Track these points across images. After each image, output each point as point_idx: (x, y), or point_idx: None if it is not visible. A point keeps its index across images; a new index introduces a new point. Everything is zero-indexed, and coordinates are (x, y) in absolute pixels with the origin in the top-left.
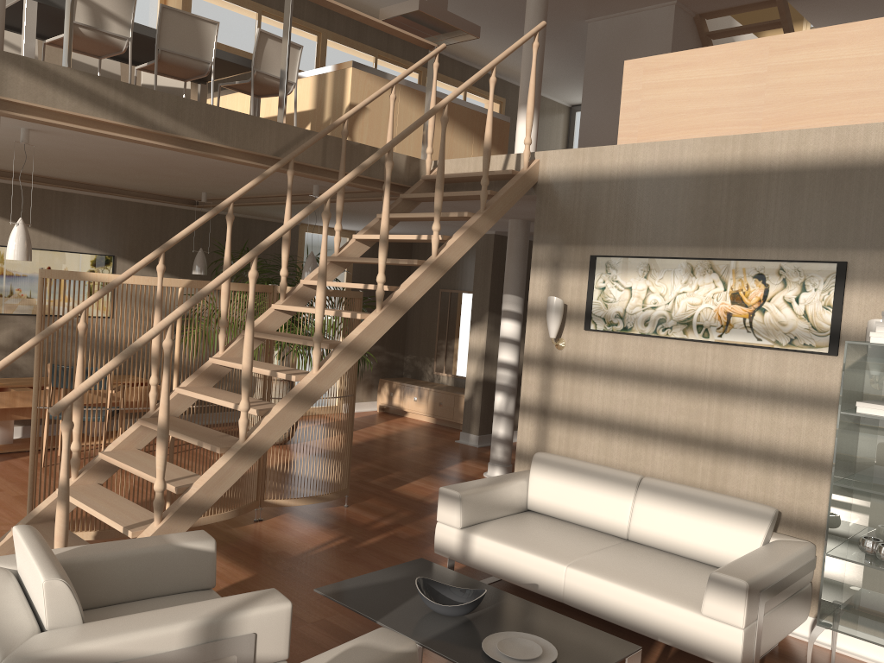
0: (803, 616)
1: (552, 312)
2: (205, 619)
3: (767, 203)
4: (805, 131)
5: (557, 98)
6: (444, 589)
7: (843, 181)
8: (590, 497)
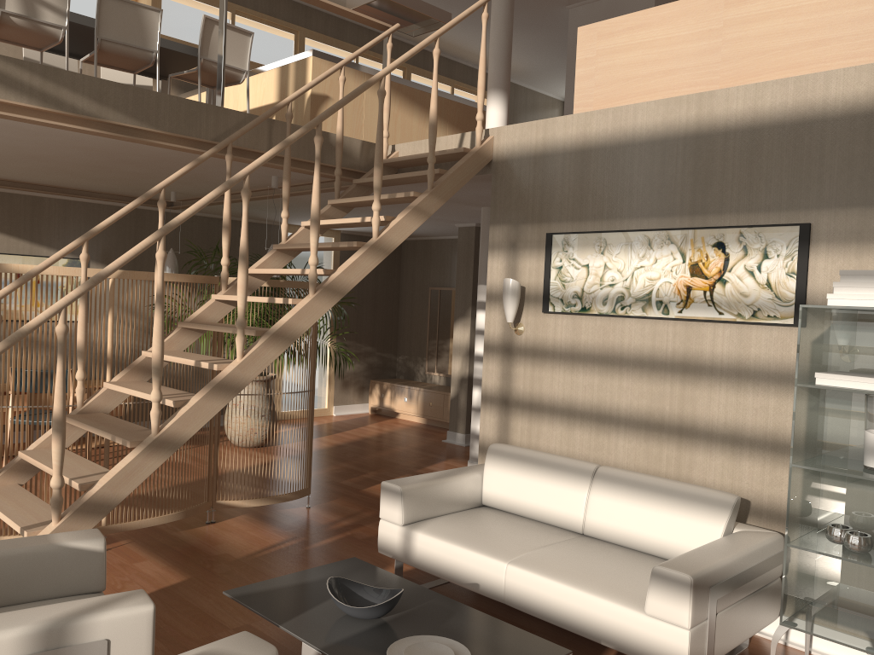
0: (771, 615)
1: (508, 294)
2: (44, 624)
3: (725, 165)
4: (761, 85)
5: (550, 93)
6: (361, 589)
7: (804, 136)
8: (545, 489)
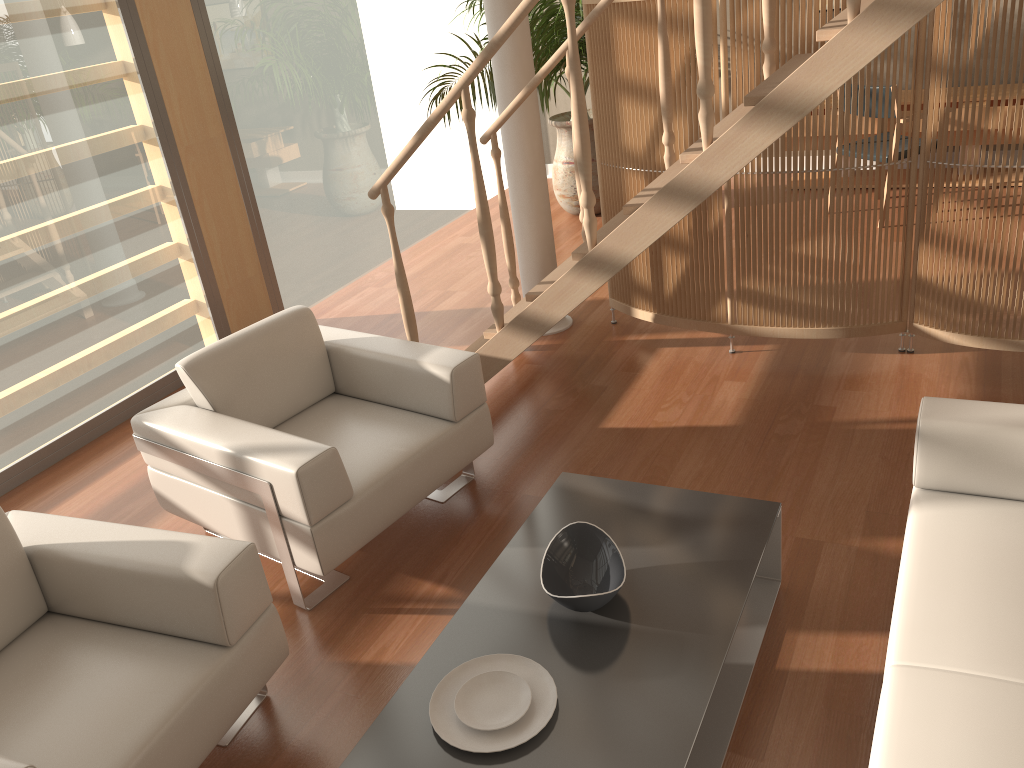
0: None
1: None
2: (234, 448)
3: None
4: None
5: None
6: (614, 559)
7: None
8: None
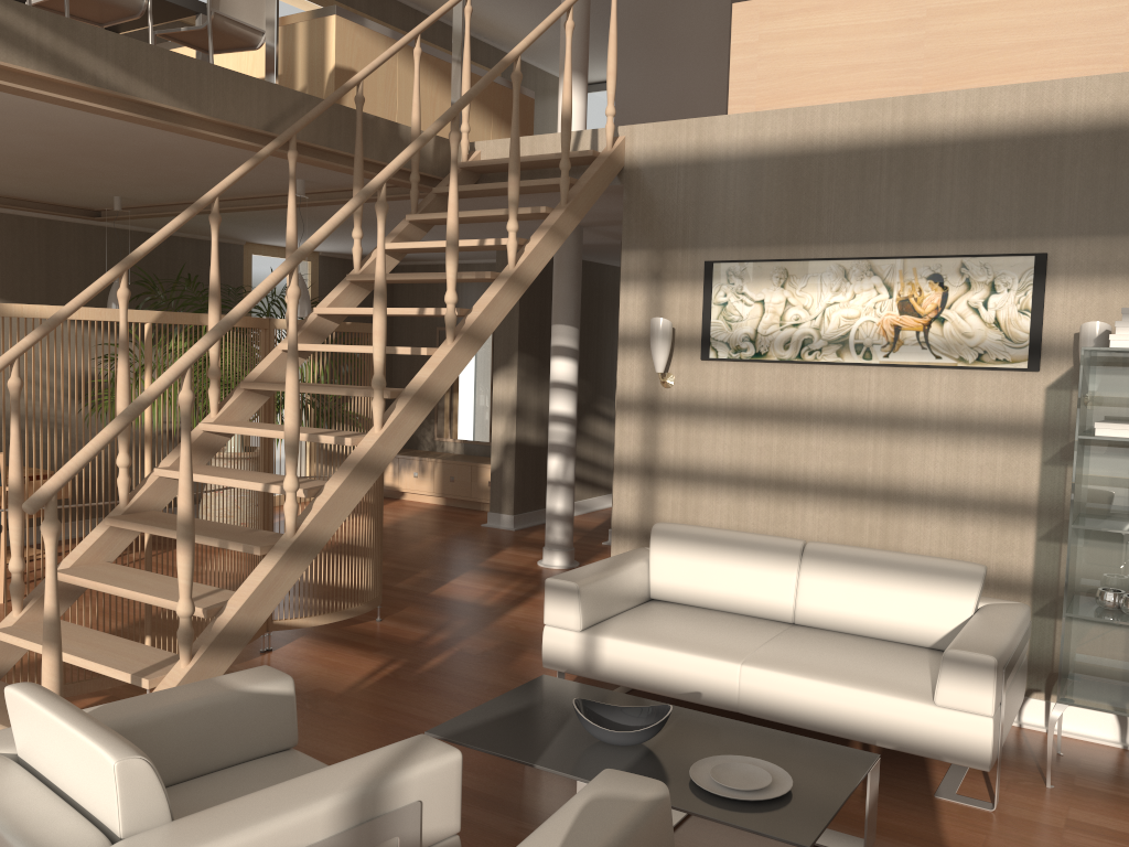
0: (1022, 695)
1: (659, 338)
2: (354, 790)
3: (941, 183)
4: (986, 90)
5: None
6: (606, 711)
7: (1039, 152)
8: (739, 574)
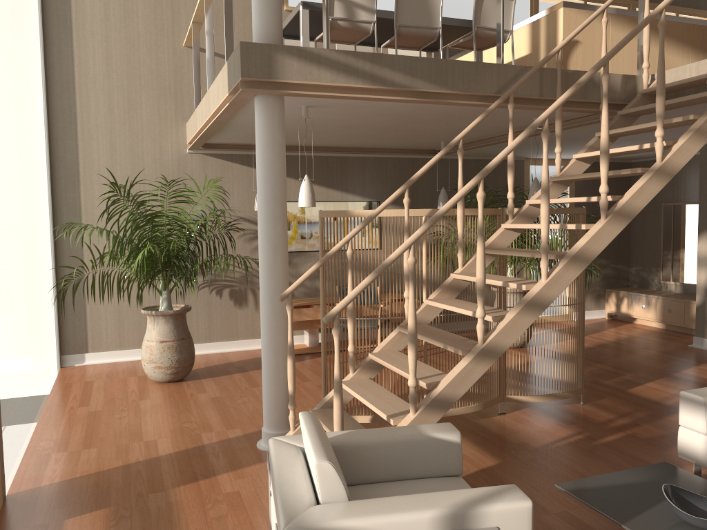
0: None
1: None
2: (449, 509)
3: None
4: None
5: None
6: (695, 499)
7: None
8: None
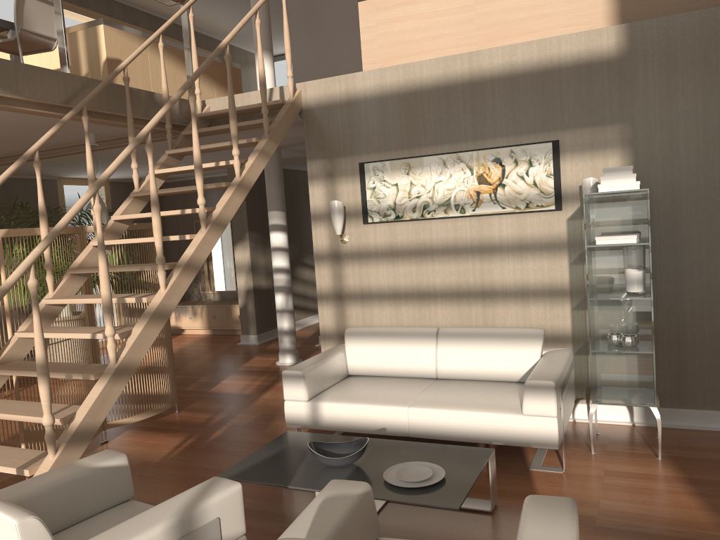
0: (573, 402)
1: (336, 213)
2: (176, 516)
3: (494, 103)
4: (513, 46)
5: None
6: (329, 447)
7: (547, 81)
8: (401, 353)
